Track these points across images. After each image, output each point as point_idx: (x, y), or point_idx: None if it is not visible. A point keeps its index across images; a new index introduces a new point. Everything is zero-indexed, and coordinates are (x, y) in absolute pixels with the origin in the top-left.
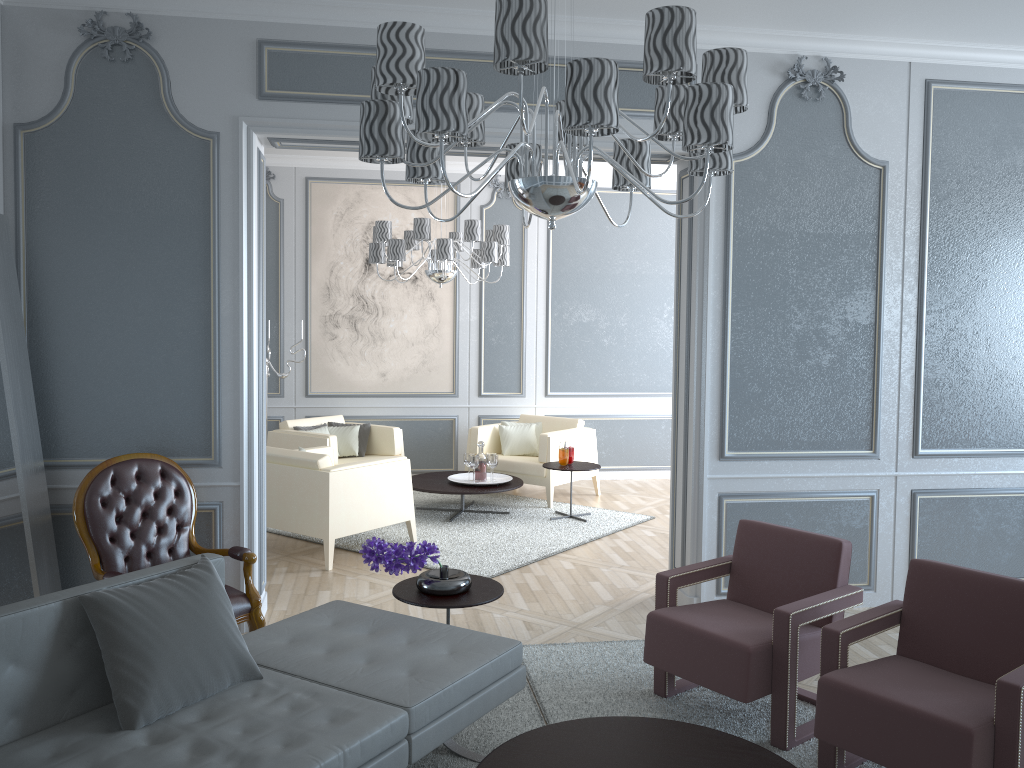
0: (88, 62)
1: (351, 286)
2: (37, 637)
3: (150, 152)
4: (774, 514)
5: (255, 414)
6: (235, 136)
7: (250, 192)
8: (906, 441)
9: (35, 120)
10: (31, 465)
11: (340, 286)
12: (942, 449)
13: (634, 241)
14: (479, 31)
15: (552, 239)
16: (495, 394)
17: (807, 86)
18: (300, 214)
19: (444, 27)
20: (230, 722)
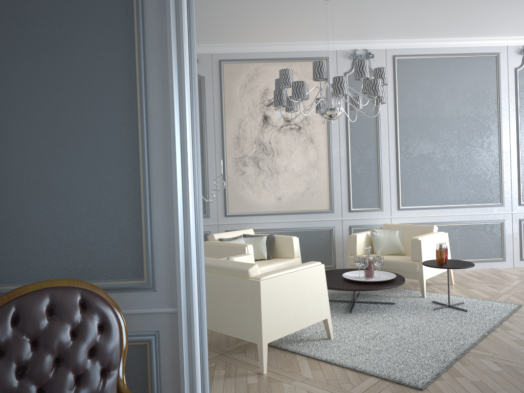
0: None
1: (254, 136)
2: None
3: None
4: None
5: (192, 227)
6: None
7: None
8: None
9: None
10: None
11: (246, 136)
12: None
13: (459, 92)
14: None
15: (398, 94)
16: (361, 209)
17: None
18: (216, 86)
19: None
20: None
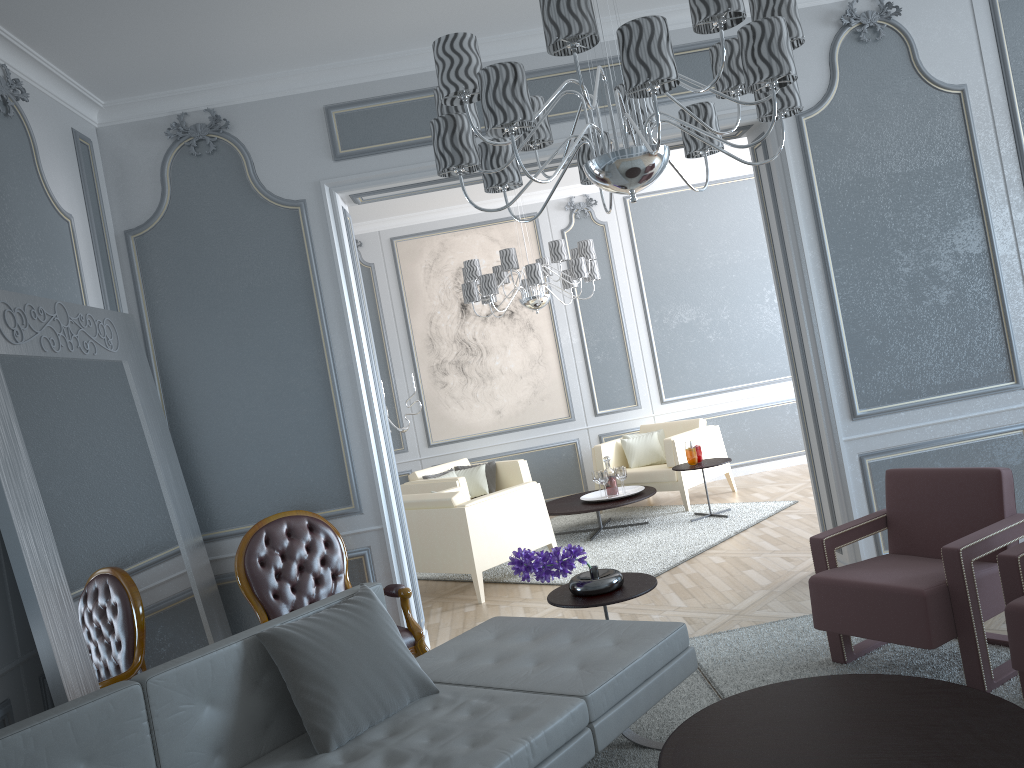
0: (178, 161)
1: (452, 332)
2: (226, 677)
3: (246, 231)
4: (922, 465)
5: (385, 457)
6: (320, 199)
7: (342, 248)
8: None
9: (142, 224)
10: (191, 539)
11: (441, 335)
12: None
13: (720, 233)
14: (527, 51)
15: (637, 248)
16: (611, 411)
17: (864, 28)
18: (391, 274)
19: (493, 55)
20: (416, 733)
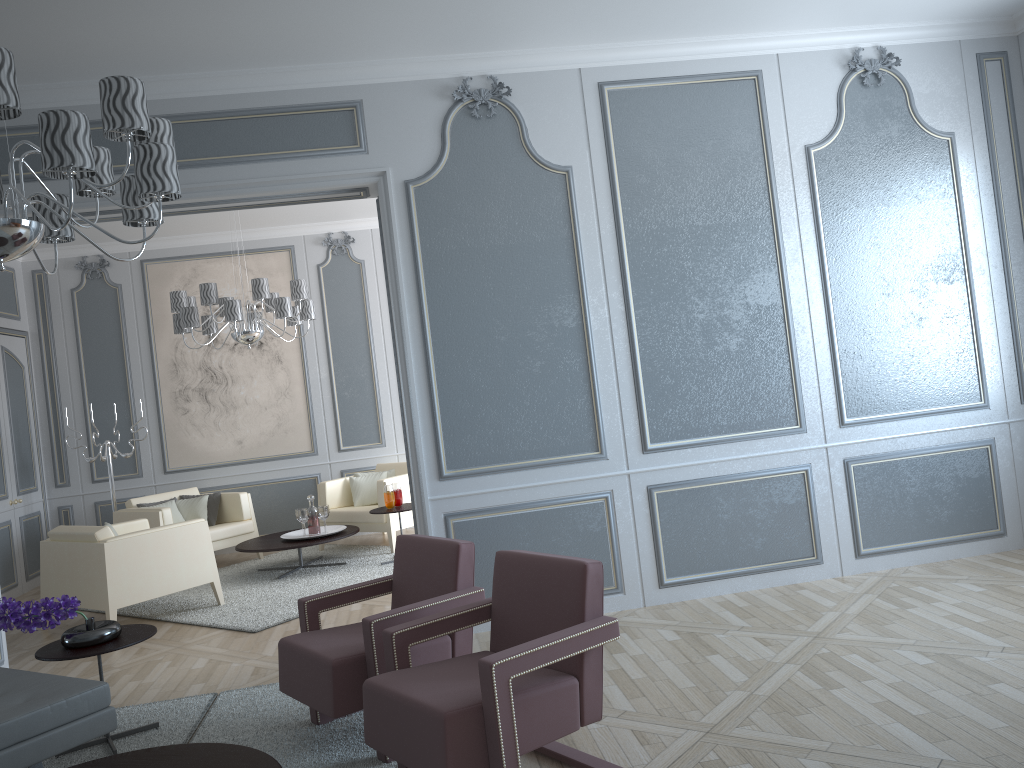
0: None
1: (197, 359)
2: None
3: None
4: (505, 528)
5: None
6: None
7: None
8: (634, 438)
9: None
10: None
11: (187, 361)
12: (674, 441)
13: None
14: None
15: None
16: (355, 447)
17: (476, 105)
18: (139, 296)
19: None
20: None
